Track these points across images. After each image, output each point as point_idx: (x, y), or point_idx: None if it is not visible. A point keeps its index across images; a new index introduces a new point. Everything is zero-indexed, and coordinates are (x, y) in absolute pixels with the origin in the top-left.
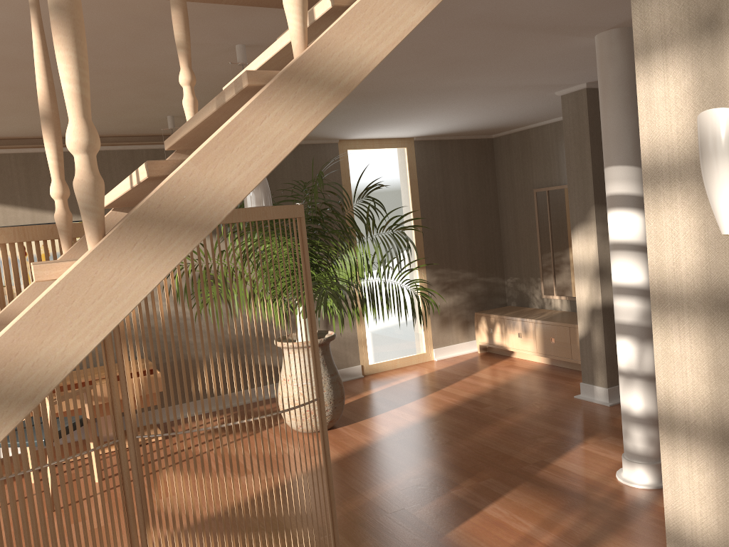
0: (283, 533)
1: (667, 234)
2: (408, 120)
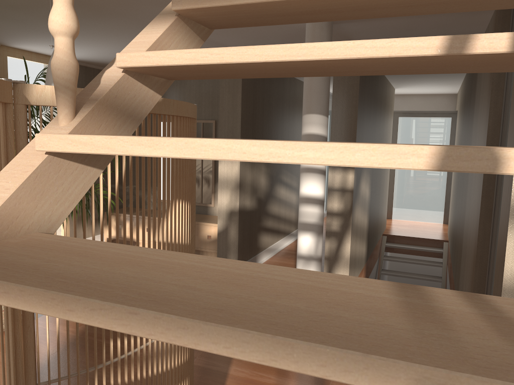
0: None
1: None
2: (89, 44)
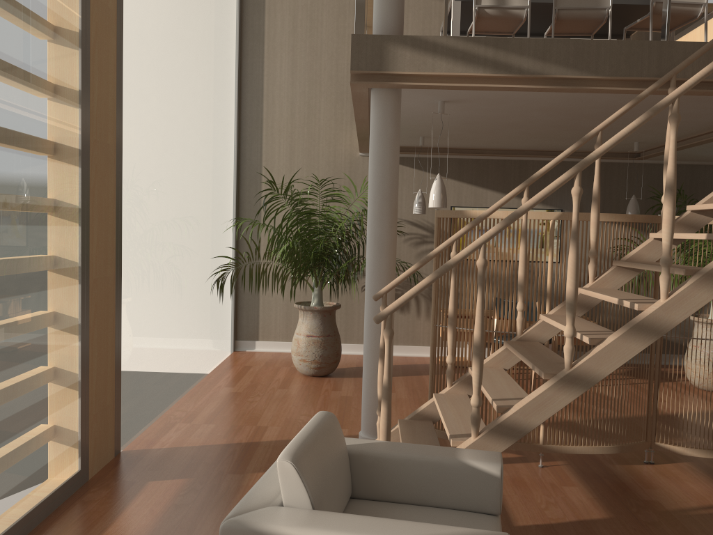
0: (709, 435)
1: None
2: None
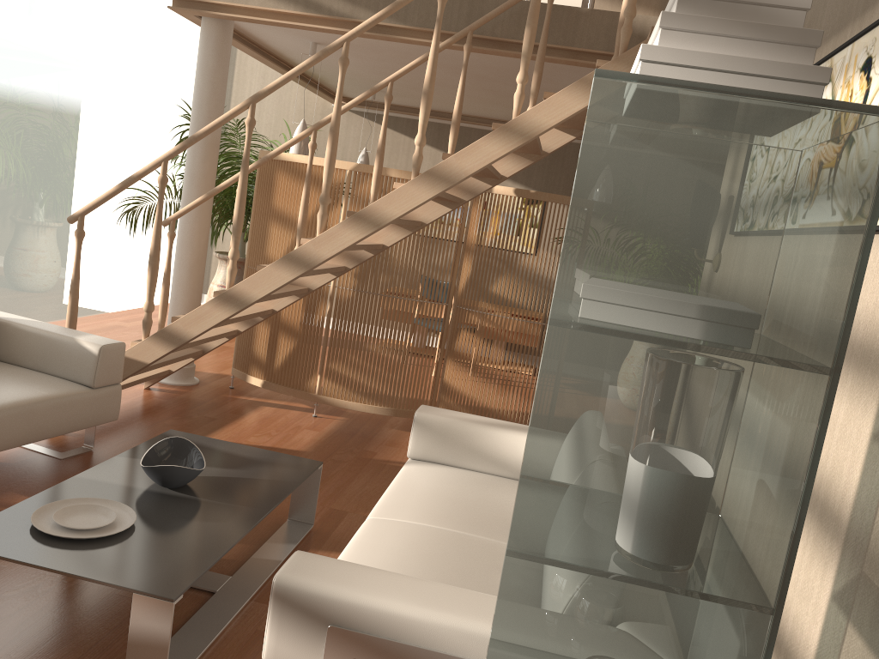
0: None
1: None
2: None
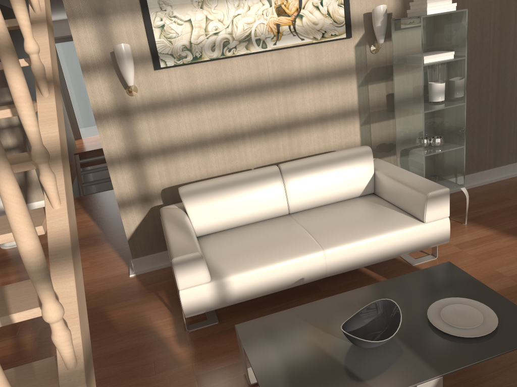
0: None
1: (97, 90)
2: None
